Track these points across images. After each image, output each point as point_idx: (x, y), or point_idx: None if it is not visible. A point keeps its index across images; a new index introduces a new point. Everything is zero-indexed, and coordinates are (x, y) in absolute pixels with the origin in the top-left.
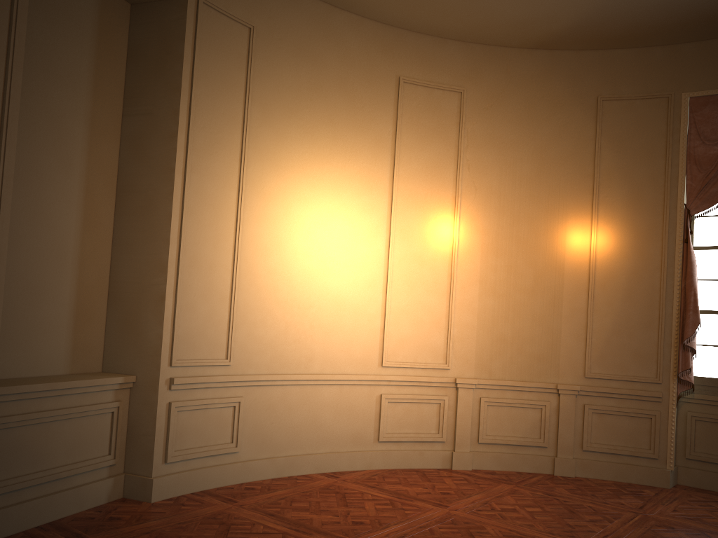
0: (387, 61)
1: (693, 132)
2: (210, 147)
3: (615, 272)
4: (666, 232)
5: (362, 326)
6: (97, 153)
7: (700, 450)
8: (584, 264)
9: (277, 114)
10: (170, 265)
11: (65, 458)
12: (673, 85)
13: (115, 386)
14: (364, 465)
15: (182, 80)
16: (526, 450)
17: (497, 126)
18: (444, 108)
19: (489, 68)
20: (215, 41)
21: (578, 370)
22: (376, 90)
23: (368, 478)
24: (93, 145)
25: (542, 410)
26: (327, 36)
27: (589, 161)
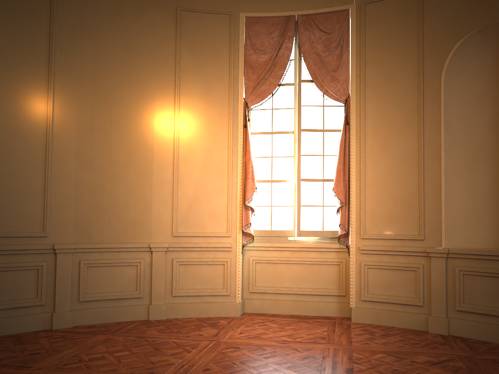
0: None
1: (248, 43)
2: None
3: (195, 150)
4: (231, 119)
5: None
6: None
7: (259, 285)
8: (170, 143)
9: None
10: None
11: None
12: (233, 6)
13: None
14: None
15: None
16: (125, 302)
17: (89, 17)
18: None
19: None
20: None
21: (167, 230)
22: None
23: None
24: None
25: (137, 266)
26: None
27: (171, 58)
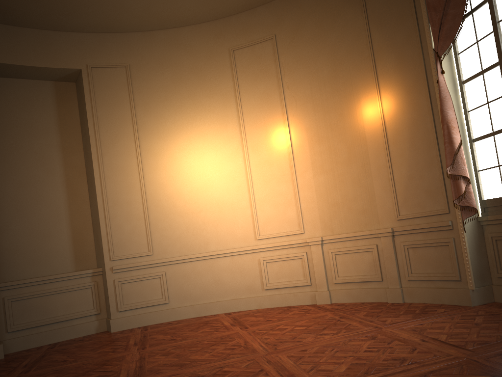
0: (220, 42)
1: None
2: (113, 140)
3: (400, 127)
4: (425, 80)
5: (239, 215)
6: (70, 161)
7: None
8: (378, 129)
9: (154, 106)
10: (100, 208)
11: (64, 311)
12: None
13: (89, 274)
14: (256, 306)
15: (87, 112)
16: (369, 285)
17: (300, 50)
18: (264, 55)
19: (287, 11)
20: (104, 83)
21: (392, 215)
22: (217, 64)
23: (246, 314)
24: (66, 158)
25: (372, 252)
26: (178, 47)
27: (365, 46)
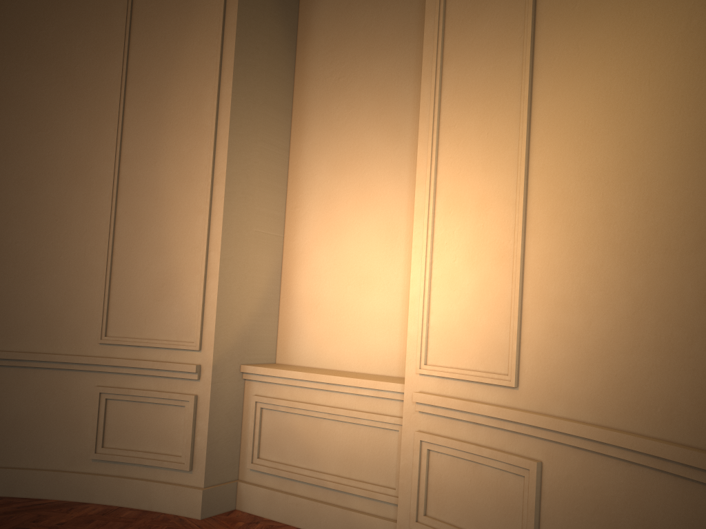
0: None
1: None
2: (474, 7)
3: None
4: None
5: None
6: None
7: None
8: None
9: None
10: (417, 218)
11: (338, 467)
12: None
13: (397, 395)
14: None
15: None
16: None
17: None
18: None
19: None
20: None
21: None
22: None
23: None
24: None
25: None
26: None
27: None
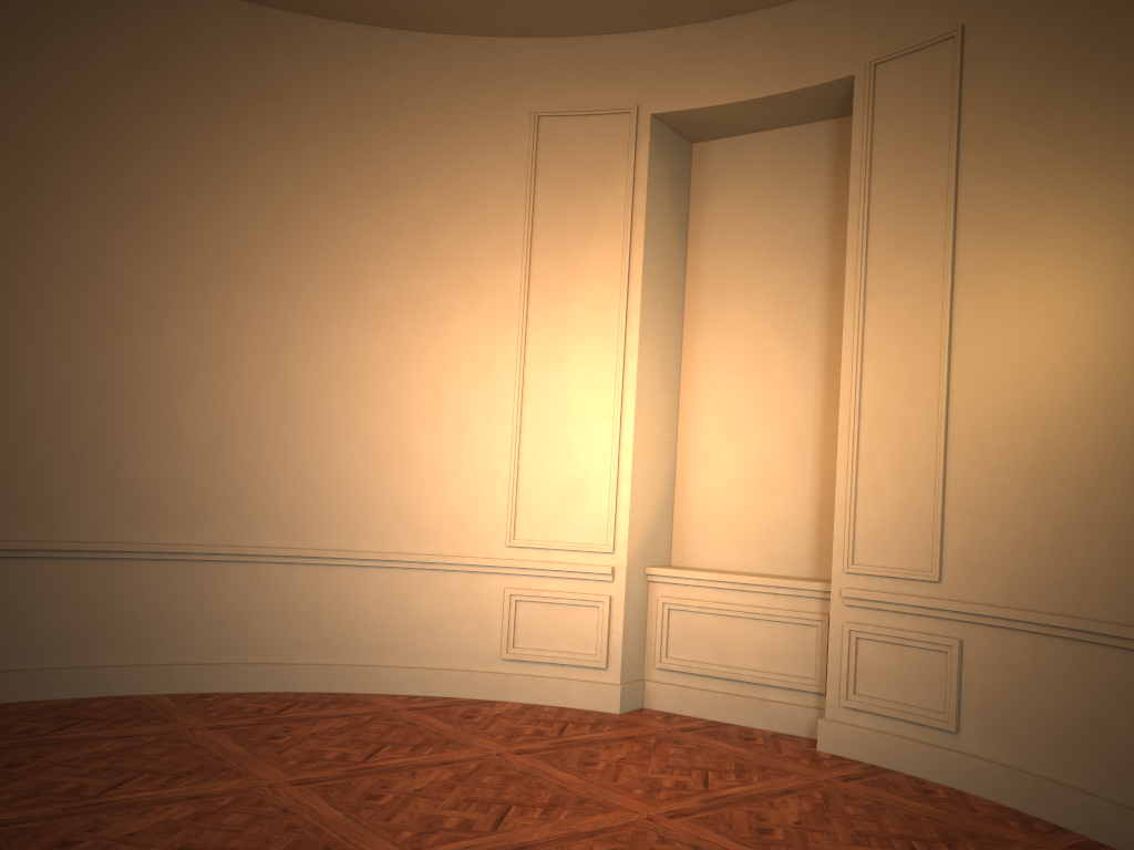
0: None
1: None
2: (895, 254)
3: None
4: None
5: None
6: (841, 313)
7: None
8: None
9: (1008, 138)
10: (841, 434)
11: (754, 662)
12: None
13: (815, 593)
14: None
15: (850, 187)
16: None
17: None
18: None
19: None
20: (899, 100)
21: None
22: None
23: None
24: (835, 306)
25: None
26: None
27: None
